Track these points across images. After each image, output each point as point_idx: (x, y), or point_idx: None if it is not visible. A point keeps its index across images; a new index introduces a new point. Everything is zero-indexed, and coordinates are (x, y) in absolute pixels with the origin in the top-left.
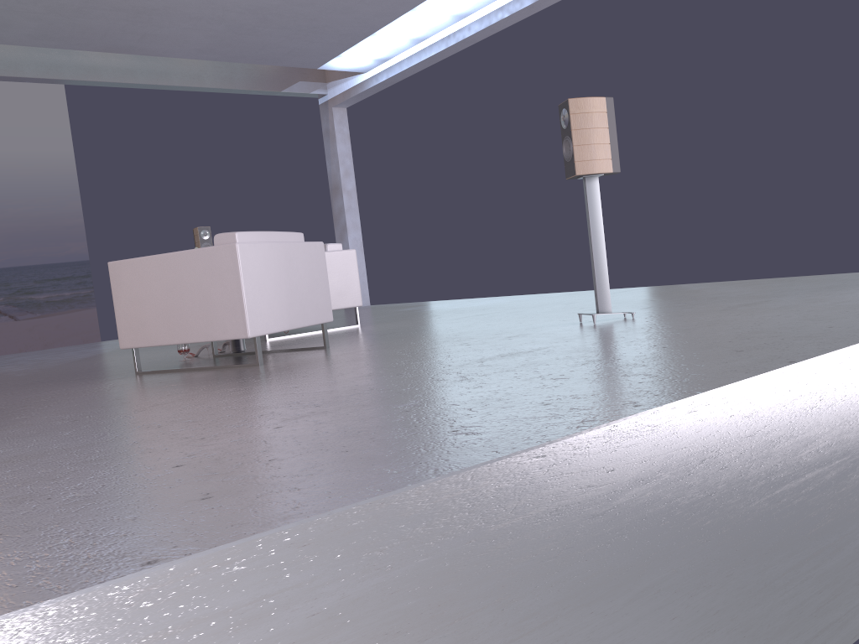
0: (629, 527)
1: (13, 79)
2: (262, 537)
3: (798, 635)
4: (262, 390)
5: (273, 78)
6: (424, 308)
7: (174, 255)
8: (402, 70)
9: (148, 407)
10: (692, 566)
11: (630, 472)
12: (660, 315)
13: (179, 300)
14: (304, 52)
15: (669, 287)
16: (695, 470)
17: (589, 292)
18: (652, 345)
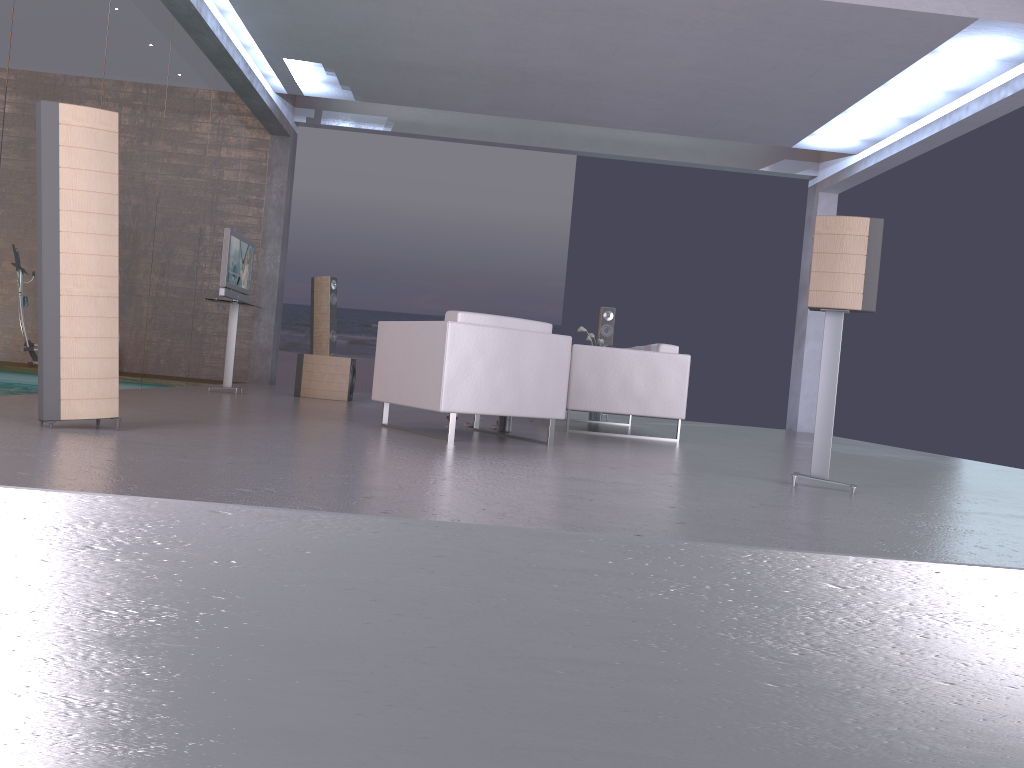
0: (318, 608)
1: (487, 143)
2: None
3: None
4: (352, 450)
5: (751, 154)
6: None
7: (412, 323)
8: (891, 154)
9: (269, 439)
10: (397, 678)
11: (331, 562)
12: (881, 498)
13: (408, 365)
14: (767, 128)
15: None
16: (423, 591)
17: None
18: (678, 504)
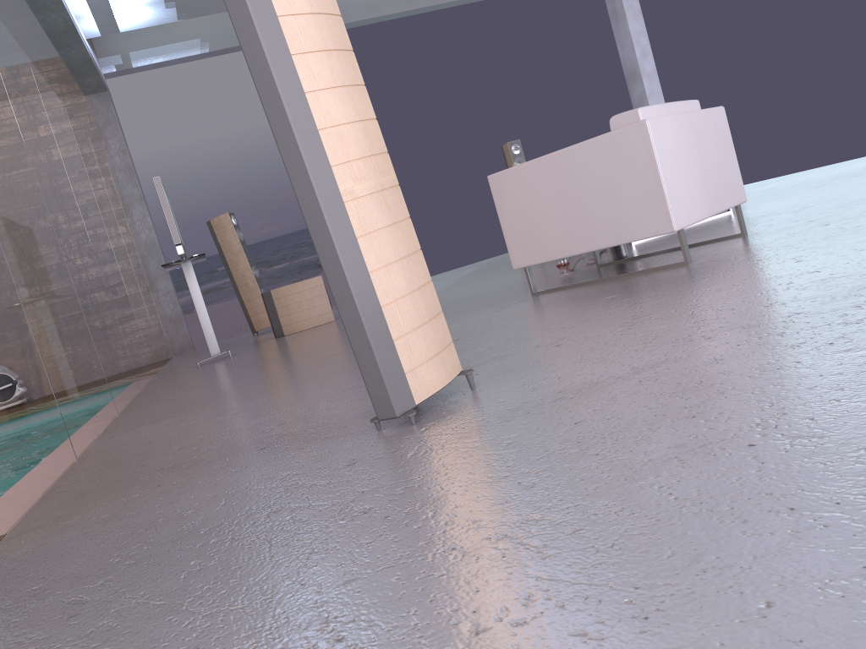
0: None
1: None
2: None
3: None
4: (769, 282)
5: None
6: (779, 184)
7: (565, 151)
8: None
9: (631, 320)
10: None
11: None
12: None
13: (578, 203)
14: None
15: None
16: None
17: None
18: None
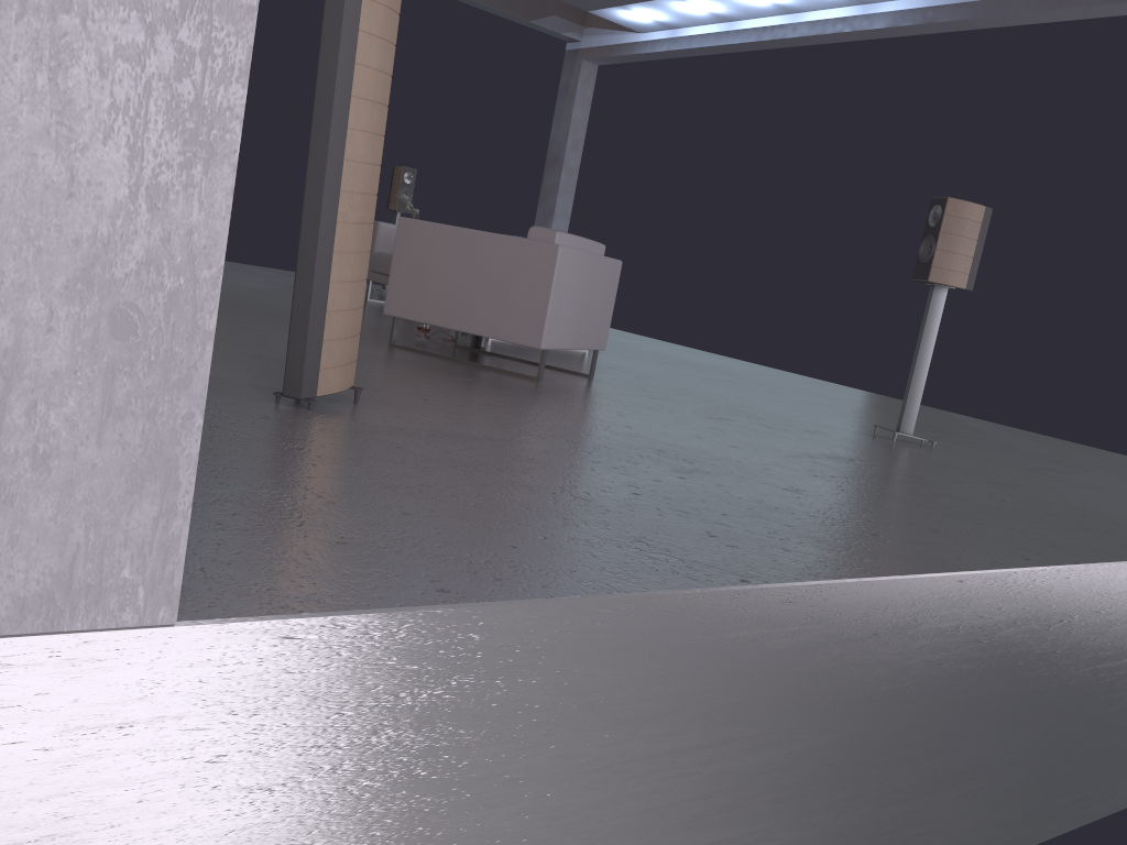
0: (997, 657)
1: None
2: (807, 585)
3: (1068, 793)
4: (595, 421)
5: (524, 2)
6: (638, 344)
7: (481, 234)
8: (690, 47)
9: (487, 405)
10: (1023, 706)
11: (1013, 613)
12: (962, 454)
13: (471, 284)
14: None
15: (938, 412)
16: (1053, 627)
17: (839, 386)
18: (986, 494)
